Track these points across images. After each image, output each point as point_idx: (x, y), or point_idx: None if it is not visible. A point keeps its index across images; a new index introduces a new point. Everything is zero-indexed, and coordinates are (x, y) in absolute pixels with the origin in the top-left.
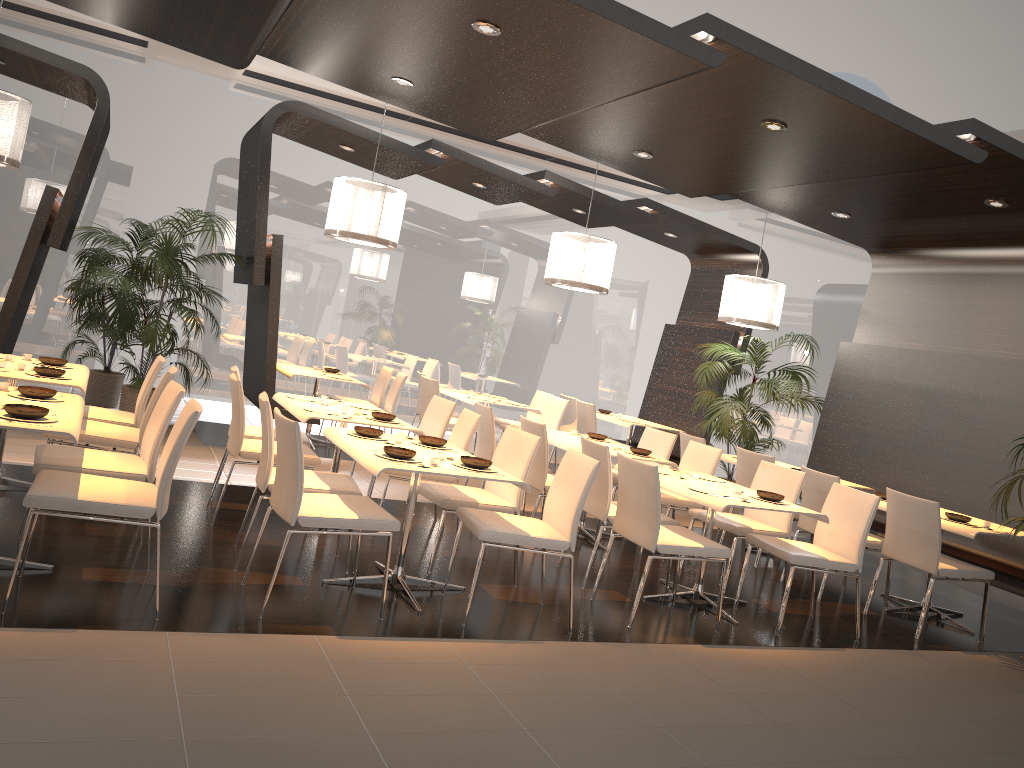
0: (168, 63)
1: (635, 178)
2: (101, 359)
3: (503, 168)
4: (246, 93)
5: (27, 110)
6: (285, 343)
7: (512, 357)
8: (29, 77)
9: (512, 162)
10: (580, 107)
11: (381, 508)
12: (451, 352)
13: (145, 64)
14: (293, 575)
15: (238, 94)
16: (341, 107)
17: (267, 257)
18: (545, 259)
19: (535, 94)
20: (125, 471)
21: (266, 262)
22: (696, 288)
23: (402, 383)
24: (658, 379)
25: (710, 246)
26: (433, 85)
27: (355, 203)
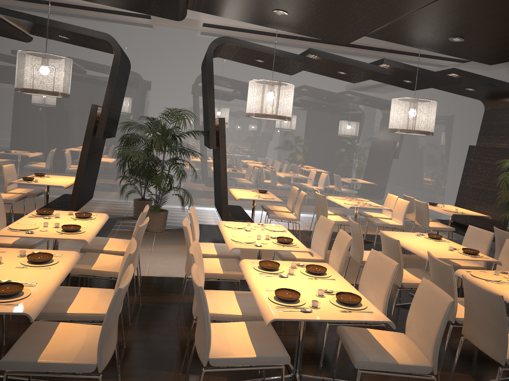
0: (164, 26)
1: (441, 55)
2: (139, 193)
3: (356, 60)
4: (206, 36)
5: (68, 63)
6: (239, 173)
7: (370, 171)
8: (84, 44)
9: (362, 55)
10: (410, 9)
11: (277, 337)
12: (334, 171)
13: (151, 28)
14: (221, 375)
15: (202, 37)
16: (259, 37)
17: (217, 131)
18: (386, 111)
19: (374, 5)
20: (96, 312)
21: (217, 134)
22: (489, 121)
23: (303, 199)
24: (467, 181)
25: (499, 94)
26: (300, 11)
27: (262, 95)
